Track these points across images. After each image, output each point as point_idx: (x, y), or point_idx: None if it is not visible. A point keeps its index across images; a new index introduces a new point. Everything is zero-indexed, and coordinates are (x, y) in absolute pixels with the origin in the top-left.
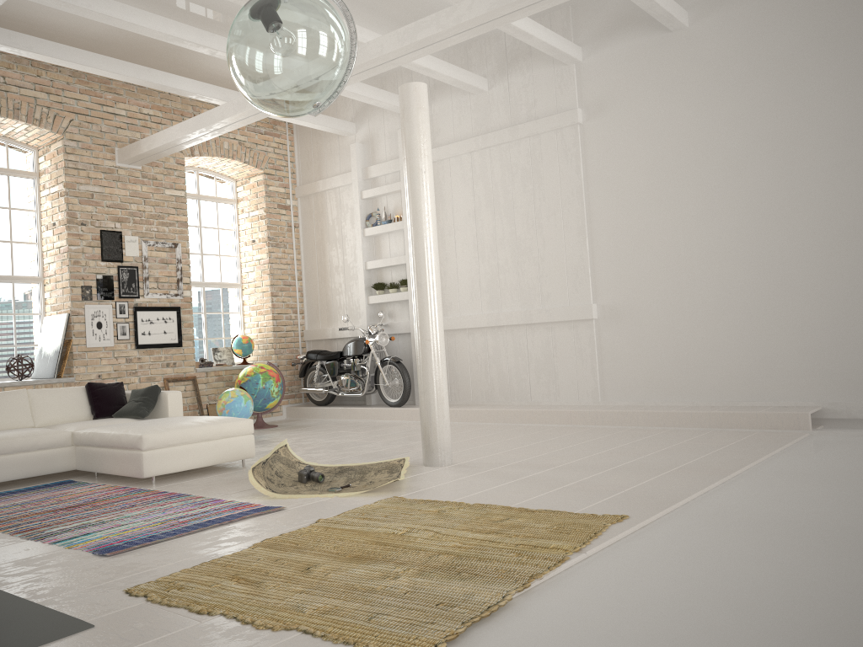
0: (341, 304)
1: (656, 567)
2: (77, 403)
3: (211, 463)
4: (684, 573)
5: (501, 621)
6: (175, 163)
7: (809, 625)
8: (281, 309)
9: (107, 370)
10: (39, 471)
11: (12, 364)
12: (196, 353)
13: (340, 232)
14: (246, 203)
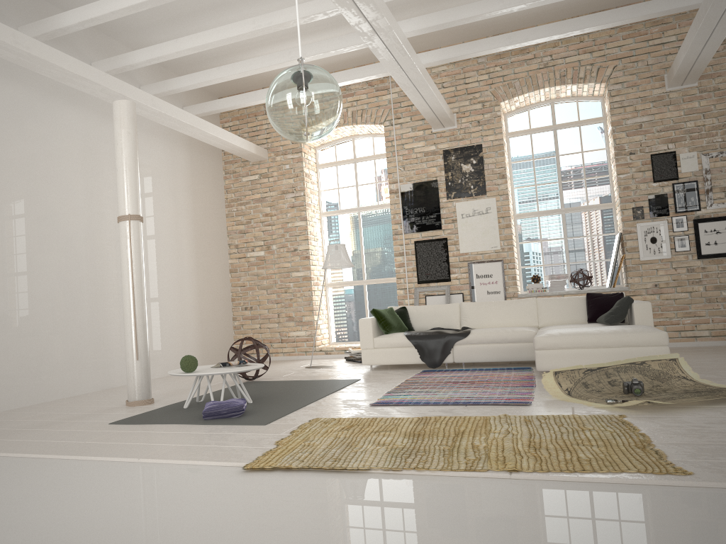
0: None
1: (508, 497)
2: (576, 310)
3: None
4: (500, 506)
5: (329, 475)
6: None
7: (385, 542)
8: None
9: (664, 280)
10: (508, 358)
11: (571, 277)
12: None
13: None
14: None
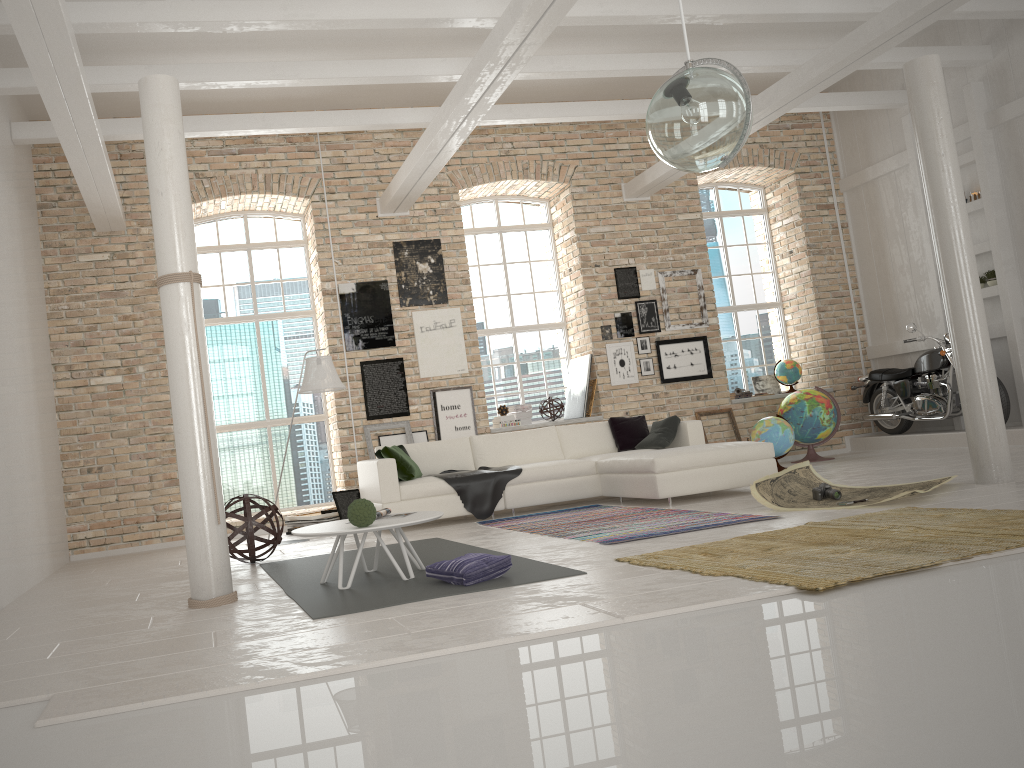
0: (911, 311)
1: None
2: (602, 437)
3: (728, 487)
4: None
5: (917, 576)
6: (686, 184)
7: None
8: (833, 325)
9: (634, 406)
10: (569, 496)
11: (543, 406)
12: (733, 384)
13: (901, 225)
14: (777, 210)
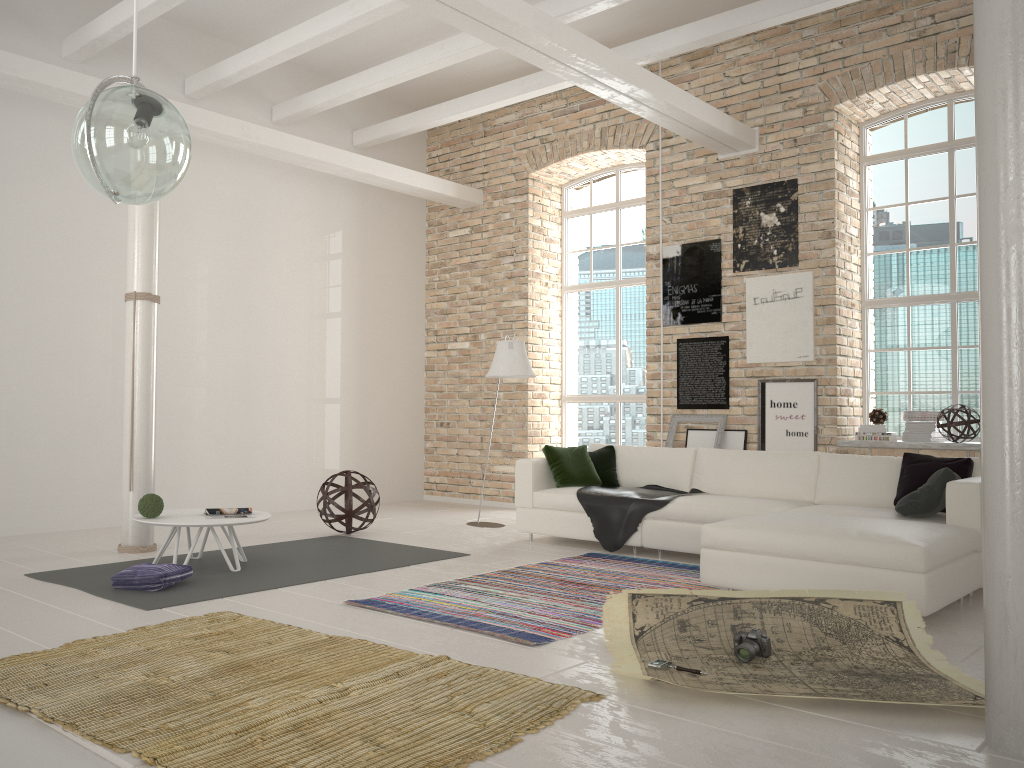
0: None
1: None
2: (882, 481)
3: None
4: None
5: None
6: None
7: None
8: None
9: None
10: None
11: (937, 418)
12: None
13: None
14: None
